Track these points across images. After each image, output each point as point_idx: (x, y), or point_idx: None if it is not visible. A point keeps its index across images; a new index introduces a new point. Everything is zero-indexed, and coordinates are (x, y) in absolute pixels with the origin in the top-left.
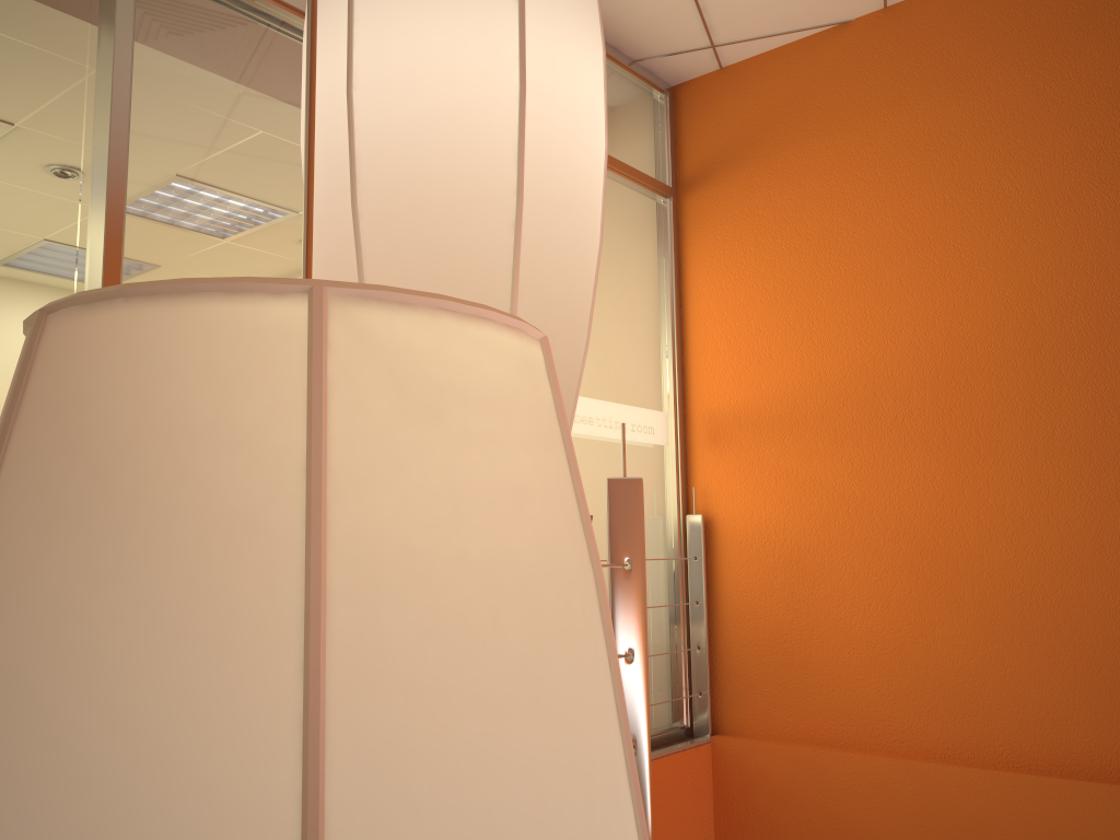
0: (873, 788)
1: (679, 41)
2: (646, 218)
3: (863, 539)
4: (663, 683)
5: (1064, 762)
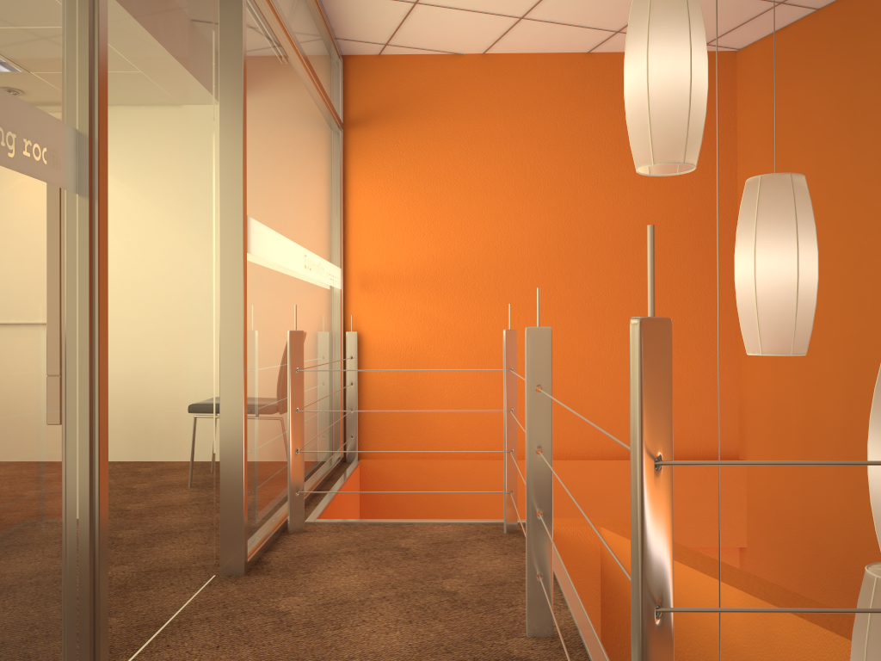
0: (455, 476)
1: (371, 37)
2: (333, 142)
3: (453, 348)
4: (335, 432)
5: None
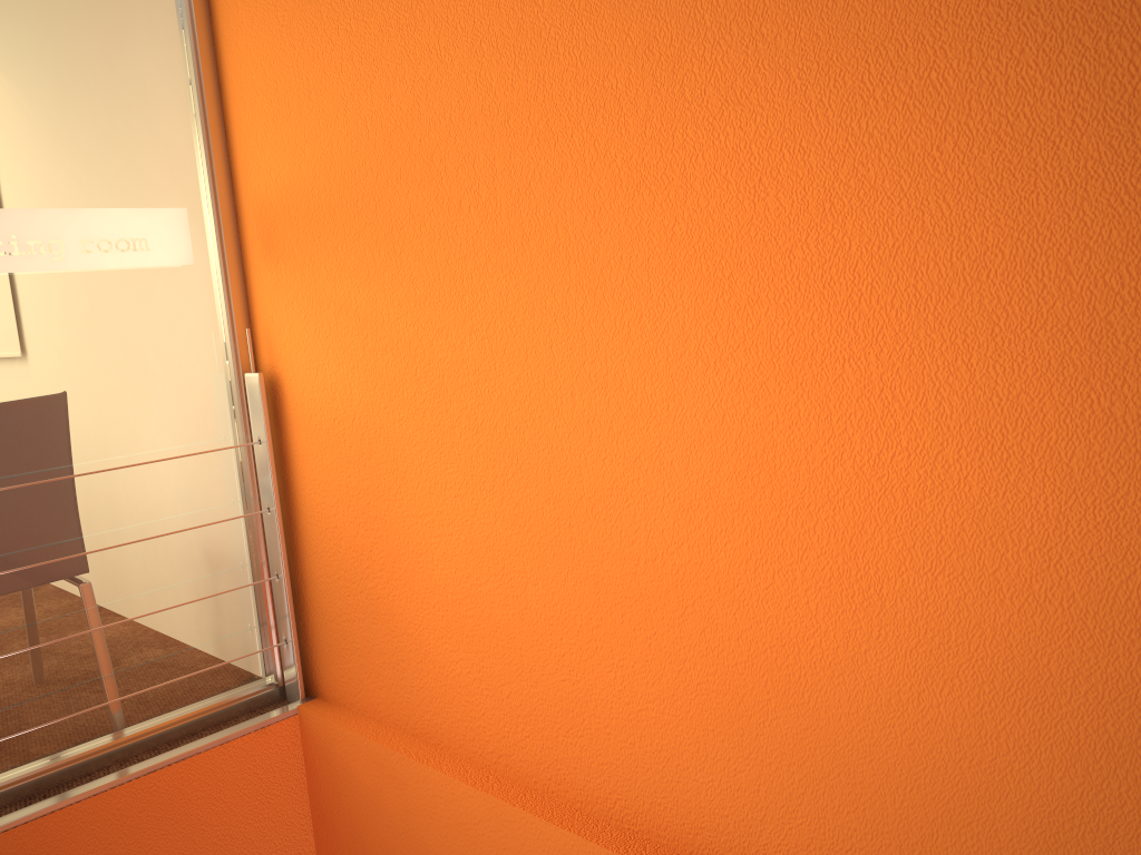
0: (456, 824)
1: None
2: None
3: (437, 426)
4: (225, 631)
5: (694, 841)
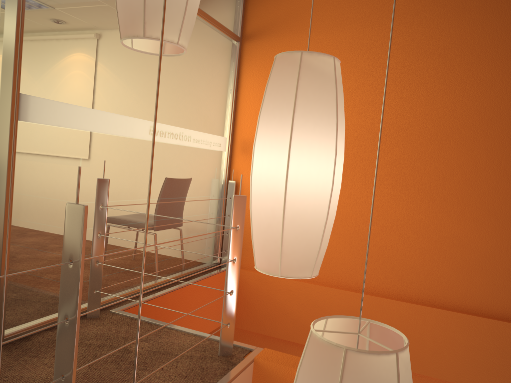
0: (288, 290)
1: None
2: (228, 50)
3: None
4: (212, 246)
5: (355, 286)
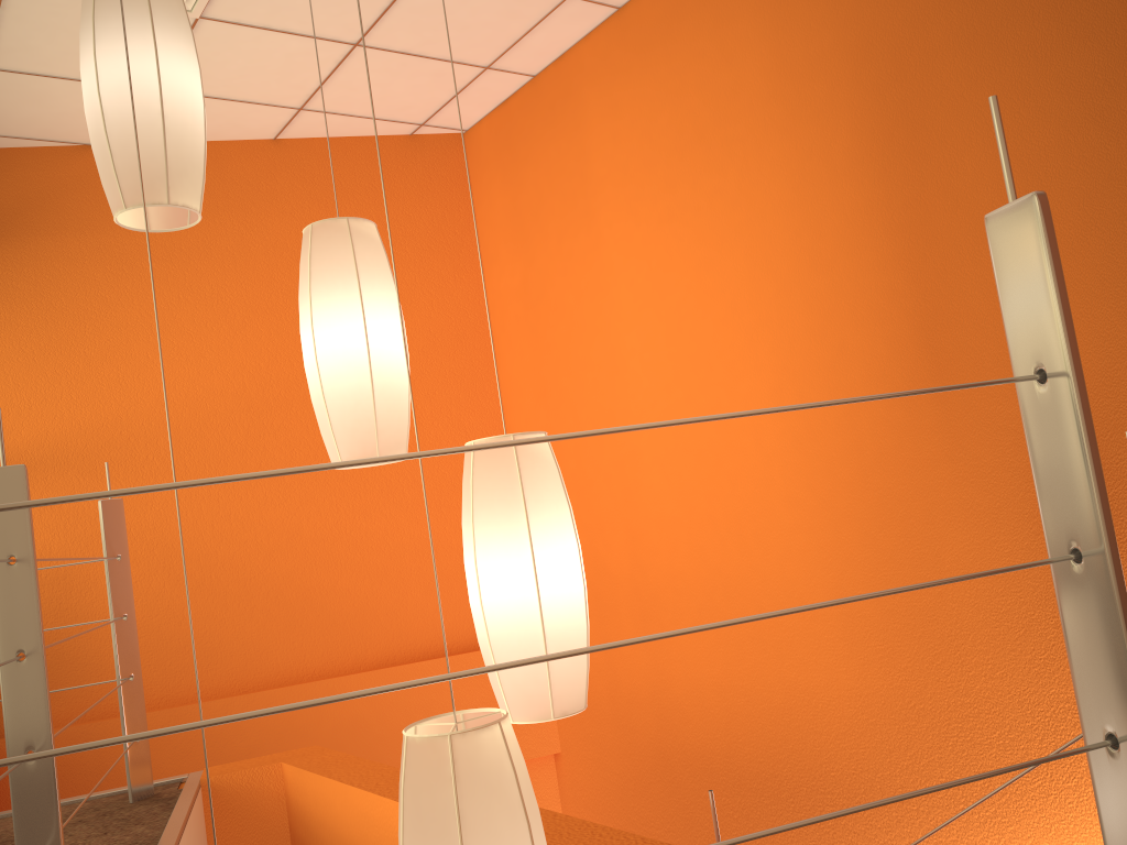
0: None
1: None
2: None
3: None
4: None
5: (276, 679)
